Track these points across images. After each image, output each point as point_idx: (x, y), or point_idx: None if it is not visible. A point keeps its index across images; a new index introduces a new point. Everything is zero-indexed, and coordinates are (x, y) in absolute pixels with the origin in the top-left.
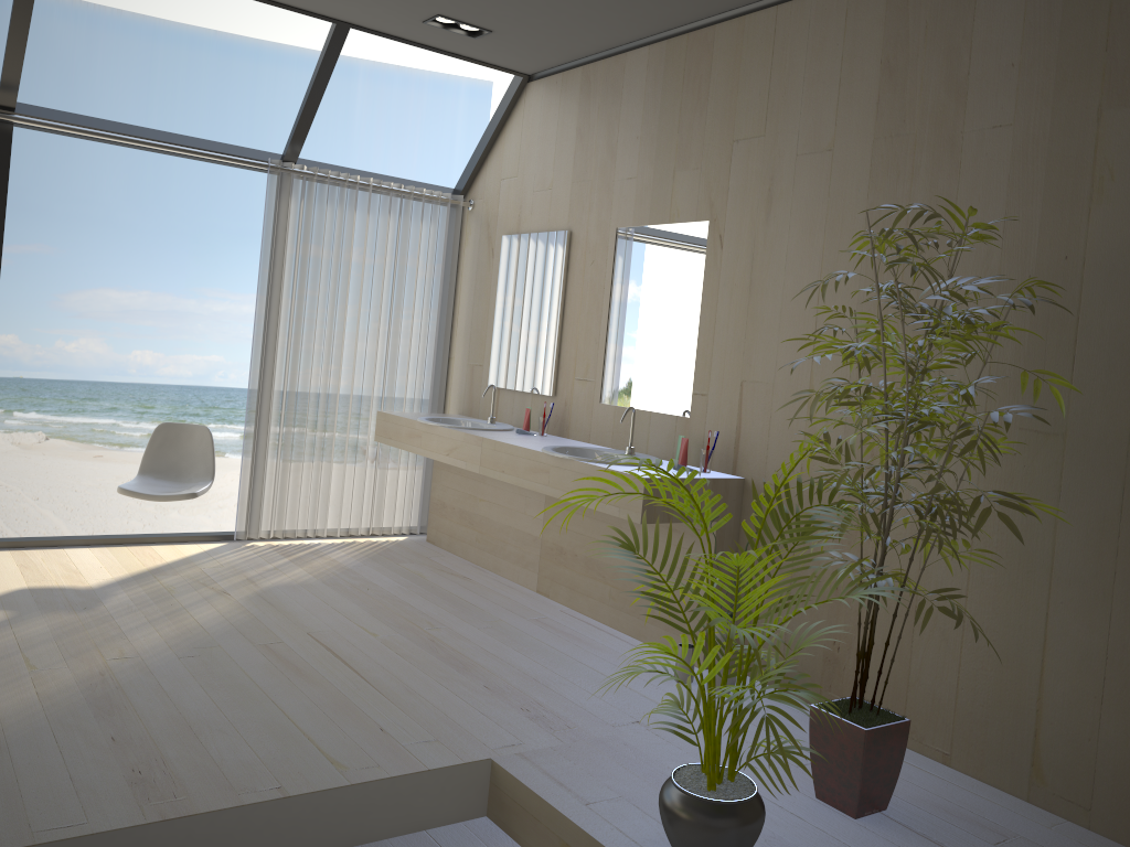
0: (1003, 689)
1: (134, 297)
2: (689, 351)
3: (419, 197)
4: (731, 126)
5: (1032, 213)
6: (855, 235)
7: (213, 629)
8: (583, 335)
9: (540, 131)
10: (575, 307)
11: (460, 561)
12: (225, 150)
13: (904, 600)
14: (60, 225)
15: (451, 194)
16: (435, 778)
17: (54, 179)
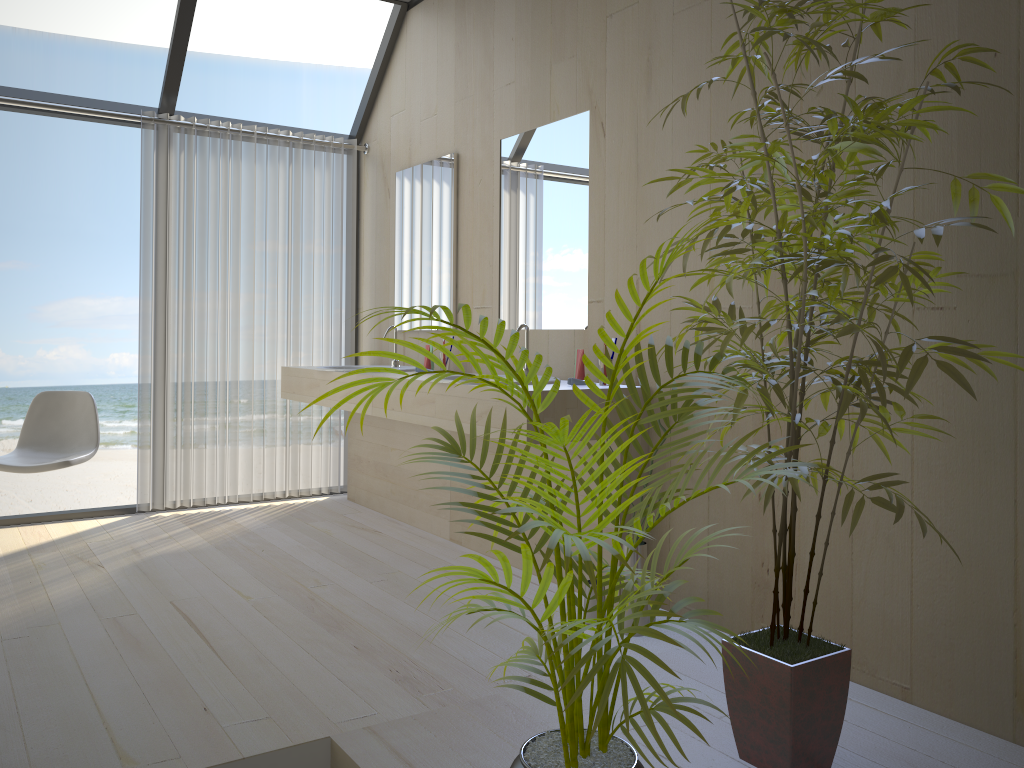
0: (969, 602)
1: (107, 303)
2: (581, 256)
3: (310, 144)
4: (603, 1)
5: (947, 11)
6: (725, 43)
7: (63, 605)
8: (477, 261)
9: (422, 58)
10: (467, 232)
11: (376, 516)
12: (95, 105)
13: (838, 505)
14: (32, 241)
15: (346, 140)
16: (252, 767)
17: (24, 199)
